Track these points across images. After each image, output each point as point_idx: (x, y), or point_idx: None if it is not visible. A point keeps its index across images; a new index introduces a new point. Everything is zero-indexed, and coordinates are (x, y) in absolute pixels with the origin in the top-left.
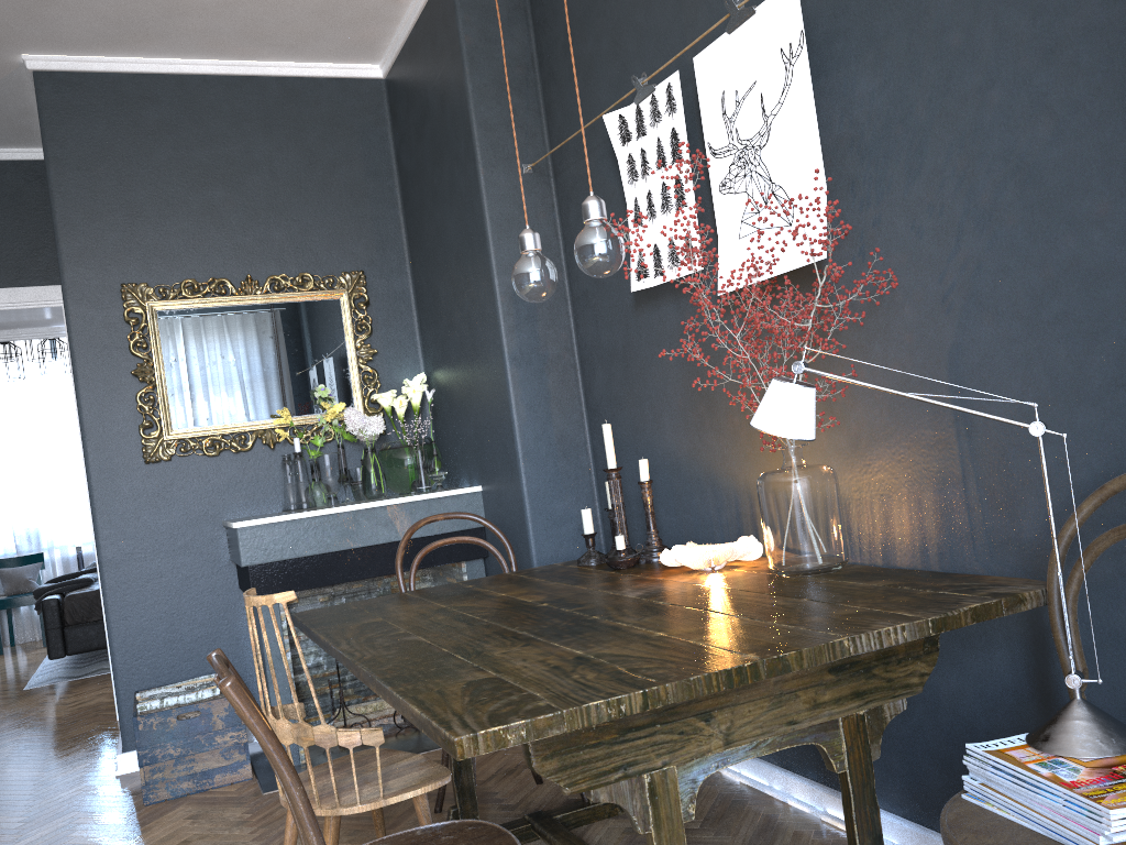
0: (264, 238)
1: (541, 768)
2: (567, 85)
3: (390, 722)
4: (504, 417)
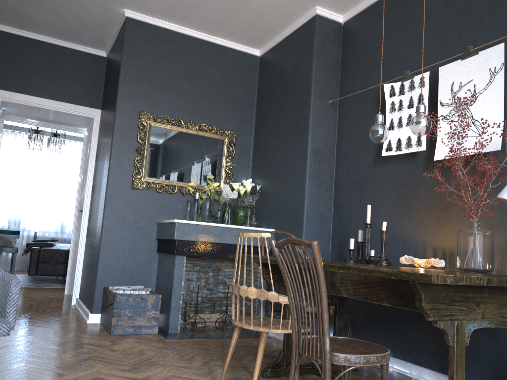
0: (200, 107)
1: (425, 306)
2: (356, 72)
3: (213, 325)
4: (299, 200)
